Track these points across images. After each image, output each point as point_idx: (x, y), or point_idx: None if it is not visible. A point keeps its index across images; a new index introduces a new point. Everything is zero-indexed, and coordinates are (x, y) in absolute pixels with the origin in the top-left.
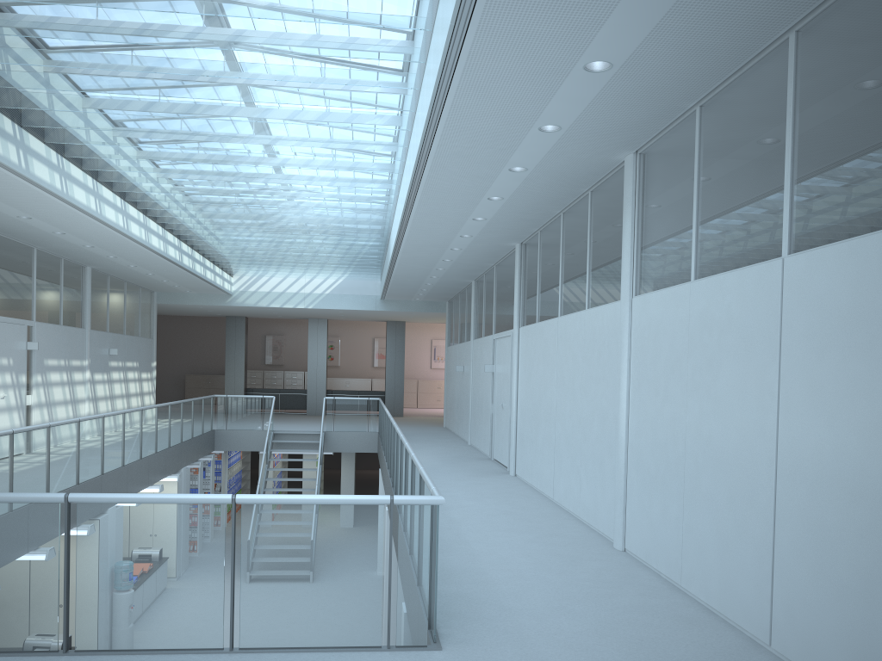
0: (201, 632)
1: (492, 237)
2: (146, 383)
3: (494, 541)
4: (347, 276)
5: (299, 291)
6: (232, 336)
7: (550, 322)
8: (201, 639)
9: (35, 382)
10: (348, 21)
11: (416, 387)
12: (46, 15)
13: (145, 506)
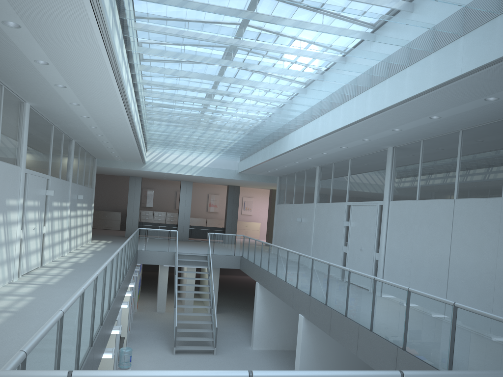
0: None
1: (381, 142)
2: (89, 217)
3: None
4: (221, 157)
5: (188, 164)
6: (132, 188)
7: (442, 201)
8: None
9: (48, 217)
10: None
11: None
12: None
13: None
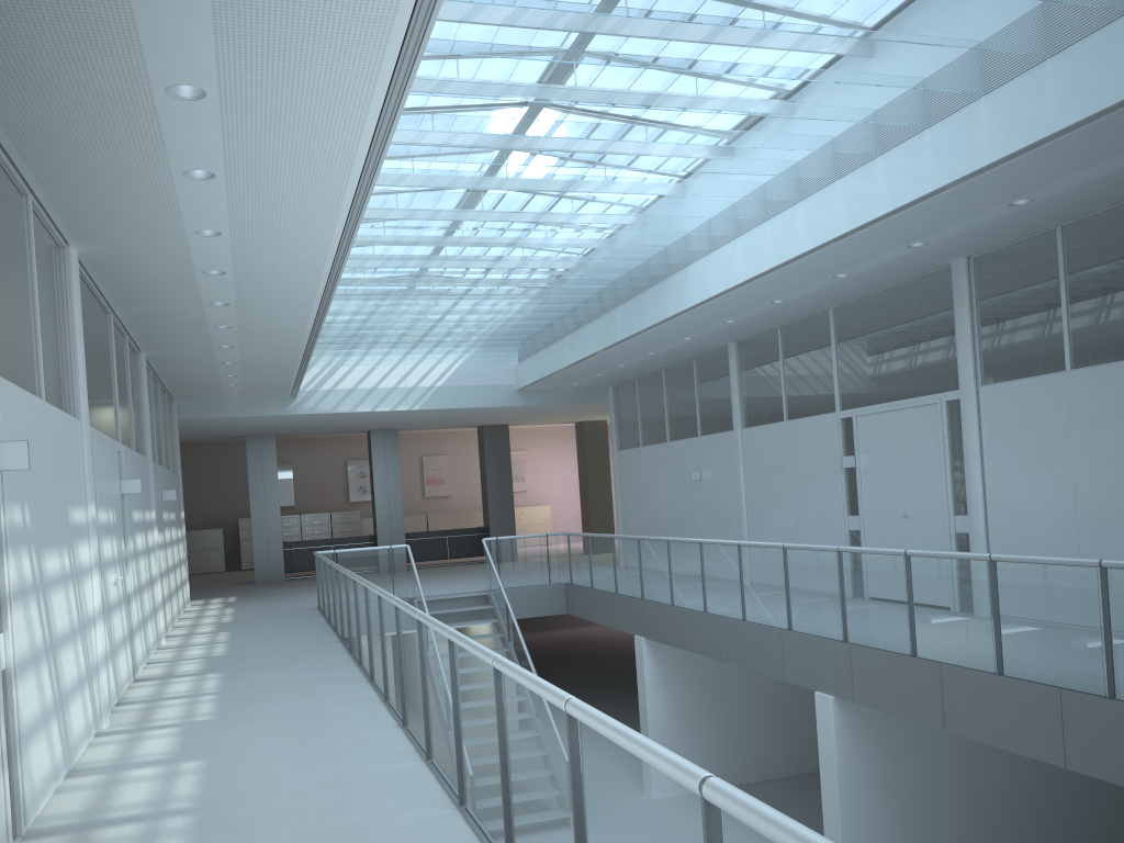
0: None
1: (948, 247)
2: (181, 545)
3: None
4: (478, 357)
5: (397, 385)
6: (257, 465)
7: None
8: None
9: (130, 552)
10: None
11: None
12: None
13: None
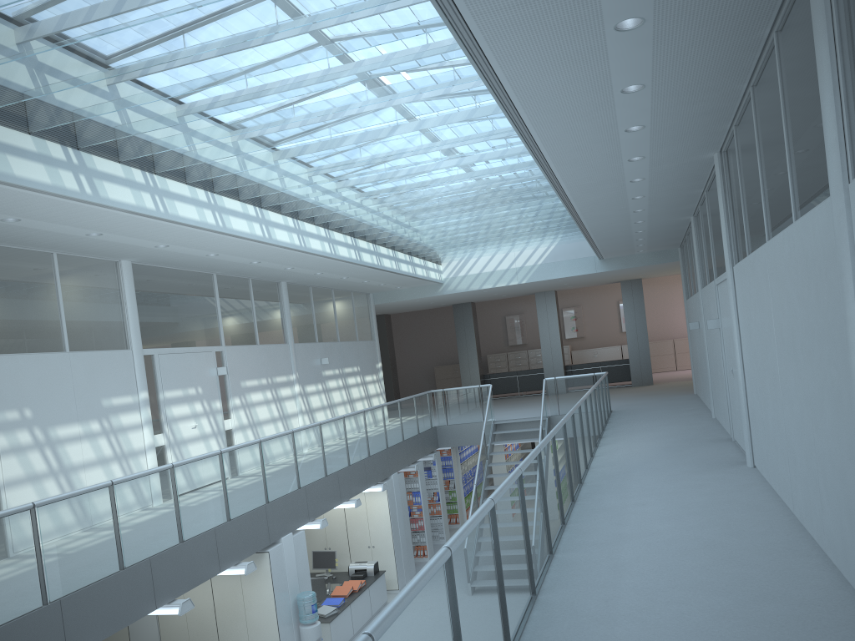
0: None
1: (673, 153)
2: (372, 385)
3: (660, 616)
4: (556, 241)
5: (509, 267)
6: (460, 324)
7: (759, 252)
8: None
9: (233, 406)
10: None
11: (672, 348)
12: None
13: None
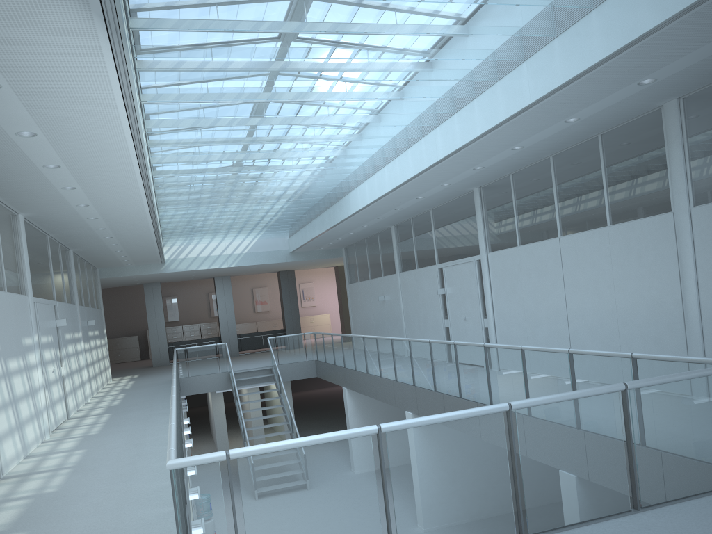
0: (614, 500)
1: (463, 184)
2: (104, 348)
3: None
4: (264, 236)
5: (221, 253)
6: (150, 300)
7: (546, 242)
8: (615, 505)
9: (63, 355)
10: (535, 3)
11: None
12: (267, 11)
13: (564, 403)
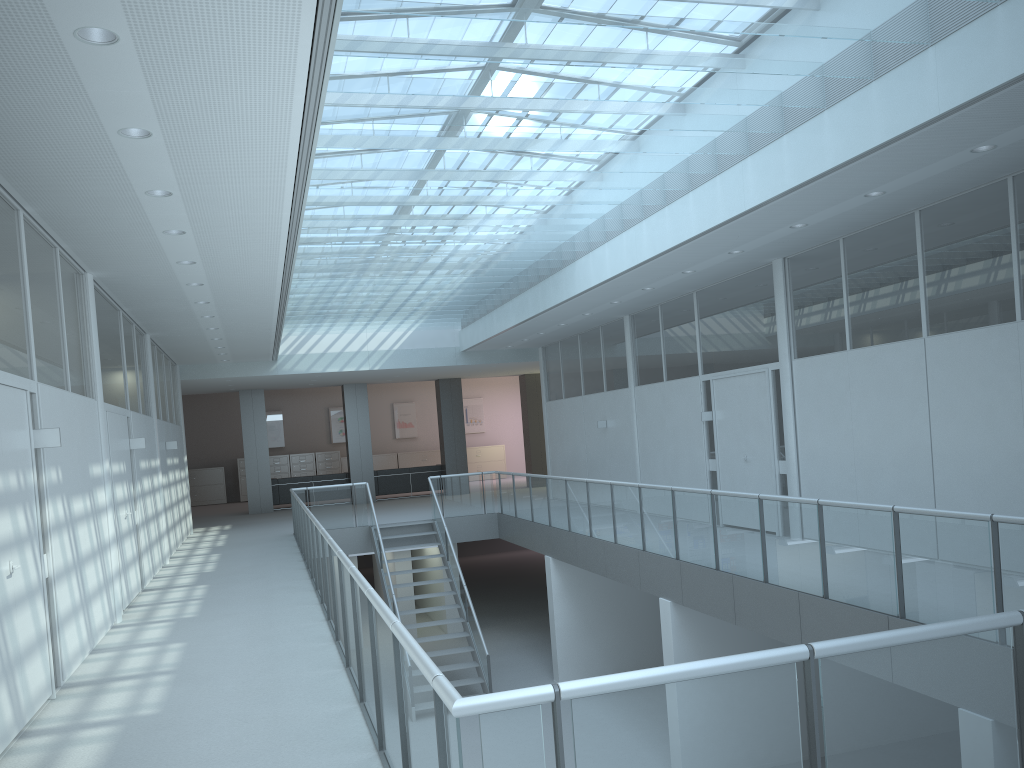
0: None
1: (762, 252)
2: (184, 484)
3: None
4: (426, 325)
5: (360, 349)
6: (249, 415)
7: (899, 345)
8: None
9: (138, 493)
10: None
11: None
12: None
13: None
